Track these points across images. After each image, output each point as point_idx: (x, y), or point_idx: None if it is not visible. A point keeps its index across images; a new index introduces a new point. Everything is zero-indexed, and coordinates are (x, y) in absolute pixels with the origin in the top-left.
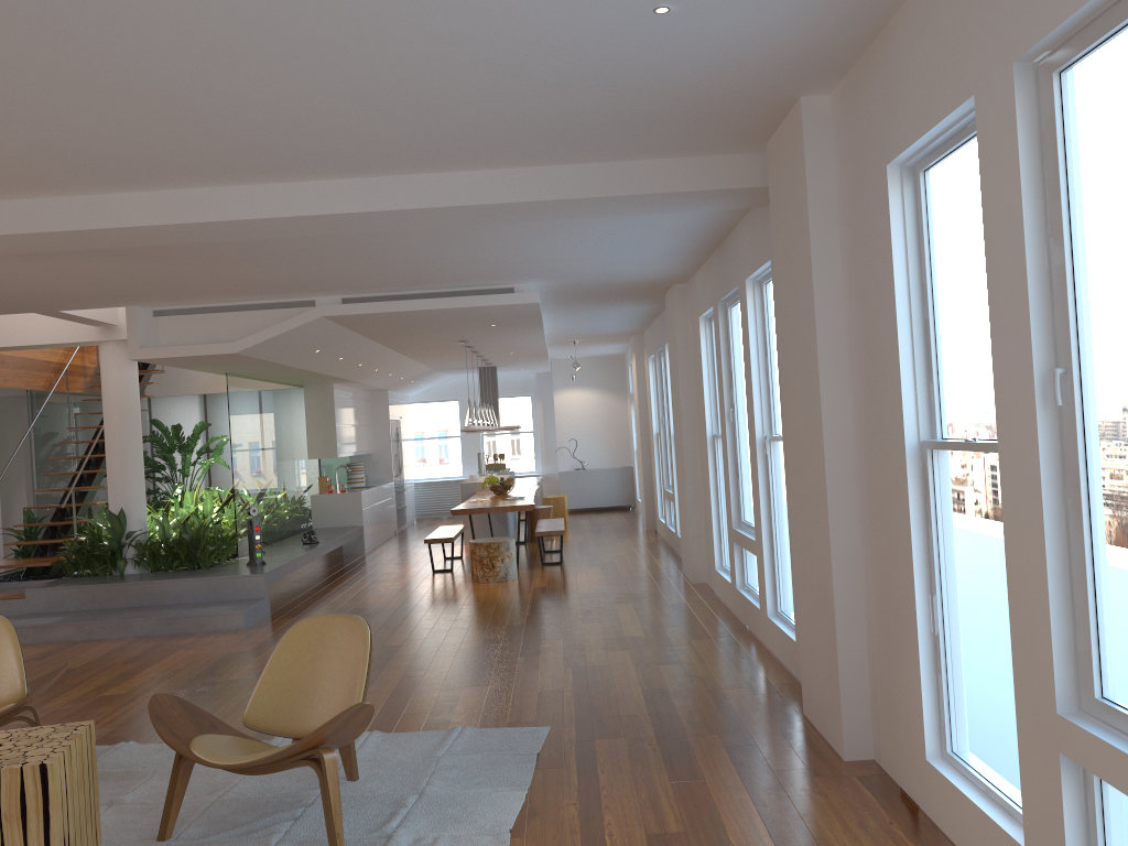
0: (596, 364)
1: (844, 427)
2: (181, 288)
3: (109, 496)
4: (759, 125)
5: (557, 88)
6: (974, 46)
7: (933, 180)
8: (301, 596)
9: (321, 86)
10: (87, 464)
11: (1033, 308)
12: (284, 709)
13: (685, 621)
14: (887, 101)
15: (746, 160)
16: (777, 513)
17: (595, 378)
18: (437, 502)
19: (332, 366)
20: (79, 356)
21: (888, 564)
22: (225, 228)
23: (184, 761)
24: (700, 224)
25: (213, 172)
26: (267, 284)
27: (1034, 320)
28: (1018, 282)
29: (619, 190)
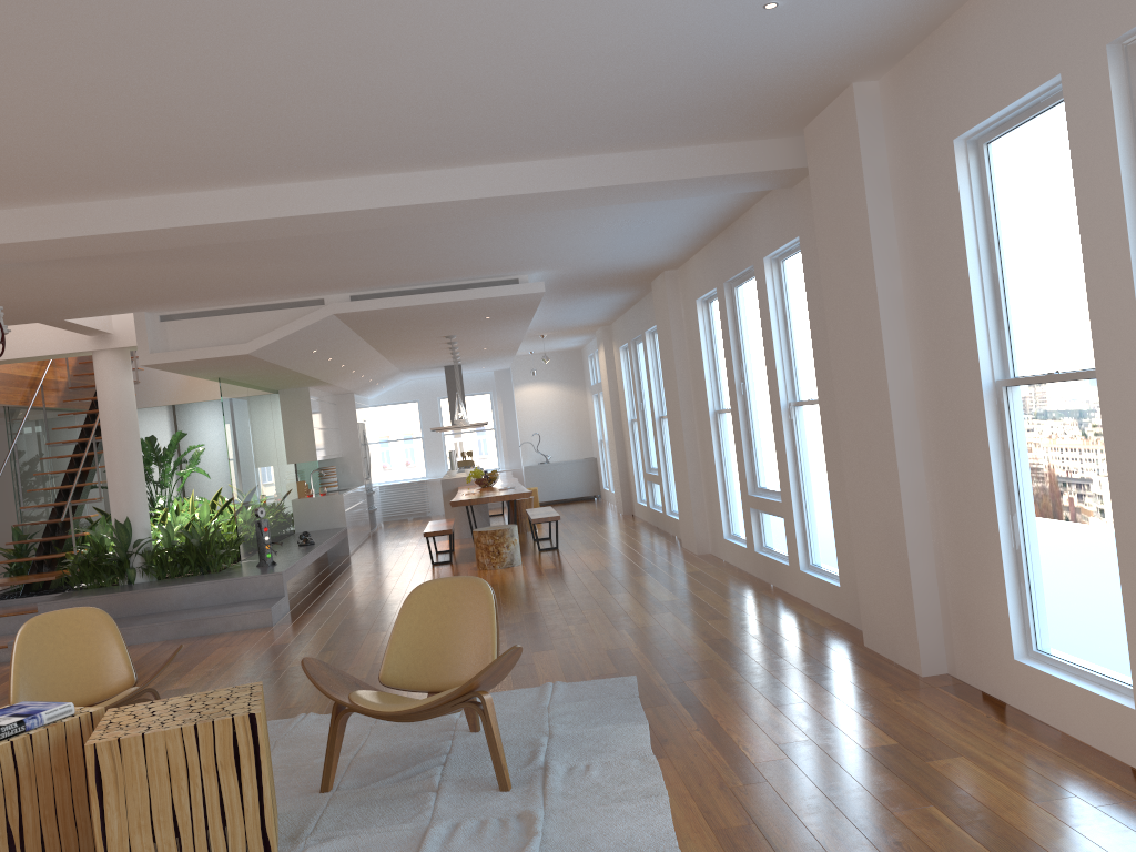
0: (554, 358)
1: (906, 378)
2: (200, 290)
3: (112, 506)
4: (806, 110)
5: (647, 79)
6: (1059, 32)
7: (998, 151)
8: (311, 594)
9: (440, 81)
10: (72, 478)
11: (1133, 250)
12: (417, 667)
13: (710, 585)
14: (953, 83)
15: (783, 144)
16: (805, 473)
17: (554, 372)
18: (402, 504)
19: (319, 367)
20: (51, 370)
21: (962, 494)
22: (293, 223)
23: (342, 716)
24: (718, 207)
25: (293, 168)
26: (285, 283)
27: (1134, 259)
28: (1116, 229)
29: (669, 174)
